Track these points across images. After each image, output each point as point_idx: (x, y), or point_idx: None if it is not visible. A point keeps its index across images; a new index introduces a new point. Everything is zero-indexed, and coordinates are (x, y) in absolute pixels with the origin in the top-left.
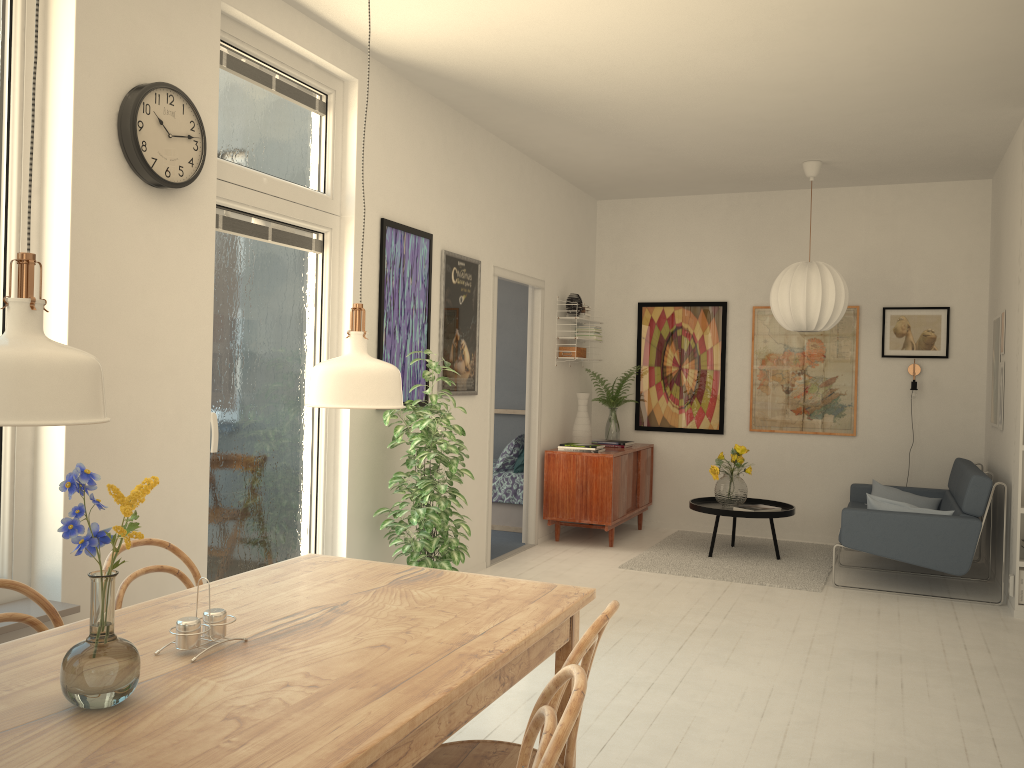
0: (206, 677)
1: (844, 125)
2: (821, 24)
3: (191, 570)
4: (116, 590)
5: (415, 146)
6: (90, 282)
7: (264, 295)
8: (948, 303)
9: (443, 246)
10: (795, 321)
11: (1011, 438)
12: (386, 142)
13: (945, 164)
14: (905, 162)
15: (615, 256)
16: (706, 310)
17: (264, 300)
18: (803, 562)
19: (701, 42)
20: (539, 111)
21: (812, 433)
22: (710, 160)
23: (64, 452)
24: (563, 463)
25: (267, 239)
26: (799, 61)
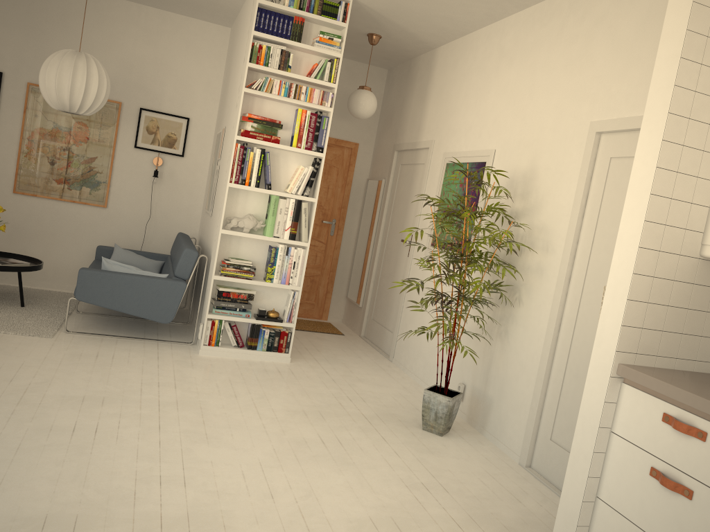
0: None
1: None
2: None
3: None
4: None
5: None
6: None
7: None
8: (189, 115)
9: None
10: (60, 101)
11: (216, 223)
12: None
13: (200, 3)
14: None
15: None
16: None
17: None
18: (45, 309)
19: None
20: None
21: (70, 201)
22: None
23: None
24: None
25: None
26: None
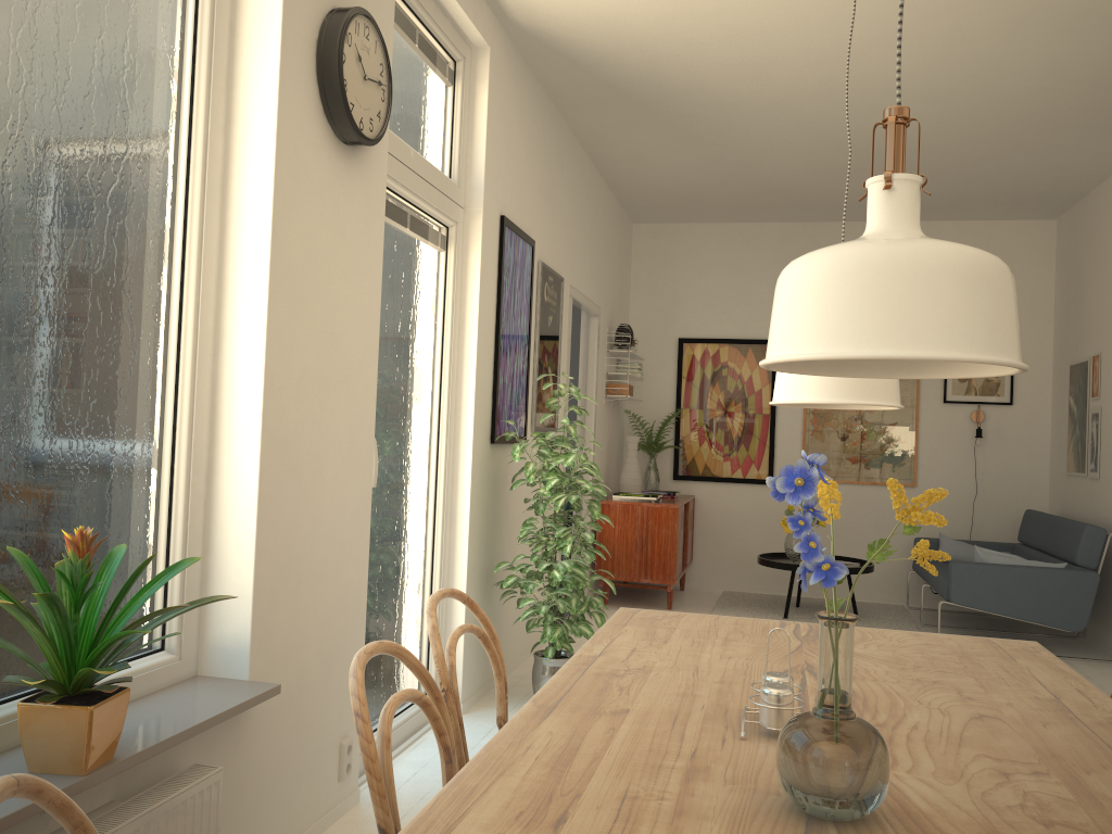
0: None
1: (959, 148)
2: (1027, 24)
3: (489, 631)
4: (294, 664)
5: (525, 136)
6: (287, 255)
7: (402, 296)
8: None
9: (539, 256)
10: None
11: None
12: (506, 126)
13: (1024, 200)
14: (987, 195)
15: (653, 286)
16: (755, 348)
17: (402, 302)
18: (885, 622)
19: (886, 36)
20: (646, 109)
21: (870, 483)
22: (790, 181)
23: (258, 478)
24: (620, 515)
25: (407, 227)
26: (971, 68)
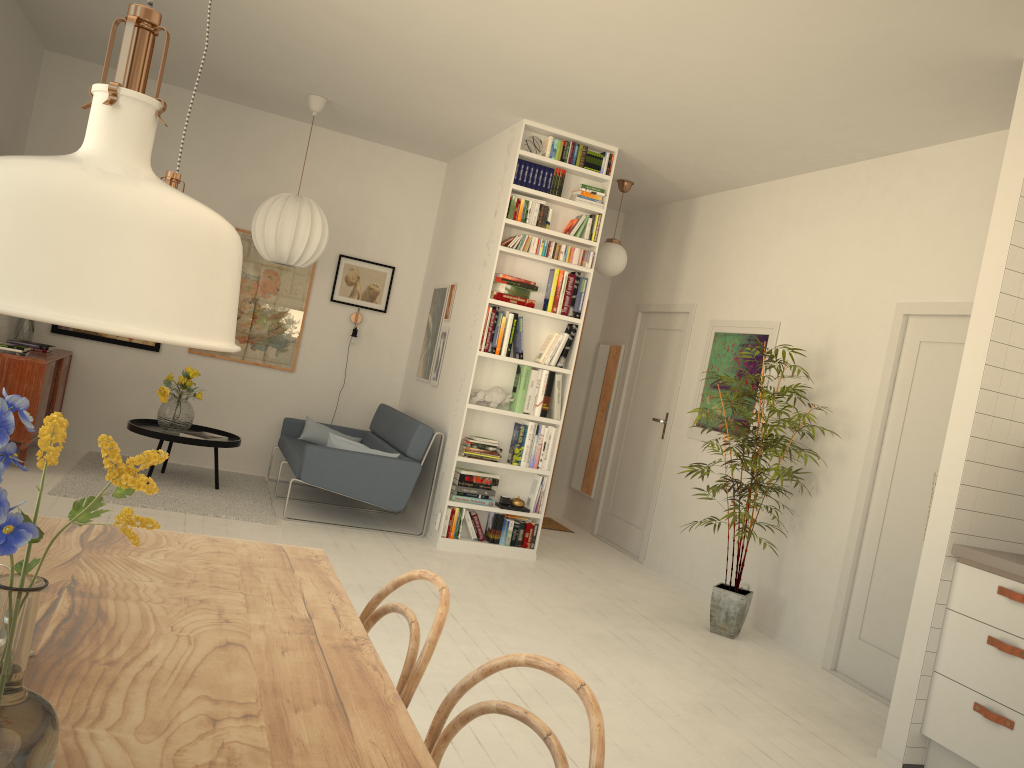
0: (76, 725)
1: (377, 77)
2: None
3: None
4: None
5: None
6: None
7: None
8: (394, 263)
9: None
10: (278, 252)
11: (452, 395)
12: None
13: (425, 139)
14: (396, 126)
15: (59, 124)
16: None
17: None
18: (243, 493)
19: None
20: None
21: (253, 364)
22: (220, 58)
23: None
24: None
25: None
26: (393, 6)
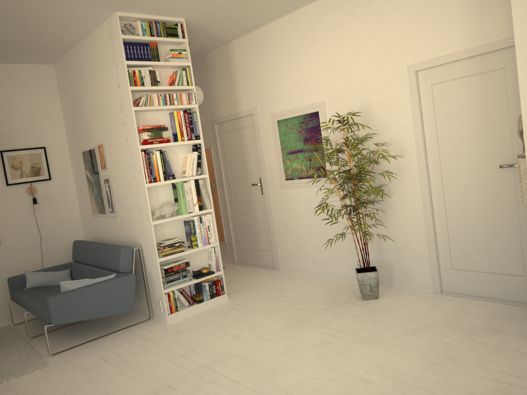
0: None
1: None
2: None
3: None
4: None
5: None
6: None
7: None
8: (44, 144)
9: None
10: None
11: (134, 219)
12: None
13: (35, 50)
14: (10, 45)
15: None
16: None
17: None
18: (4, 348)
19: None
20: None
21: None
22: None
23: None
24: None
25: None
26: None
